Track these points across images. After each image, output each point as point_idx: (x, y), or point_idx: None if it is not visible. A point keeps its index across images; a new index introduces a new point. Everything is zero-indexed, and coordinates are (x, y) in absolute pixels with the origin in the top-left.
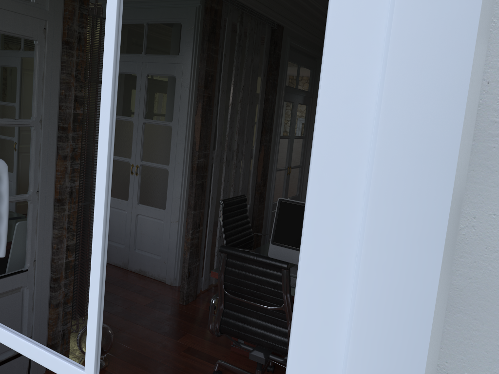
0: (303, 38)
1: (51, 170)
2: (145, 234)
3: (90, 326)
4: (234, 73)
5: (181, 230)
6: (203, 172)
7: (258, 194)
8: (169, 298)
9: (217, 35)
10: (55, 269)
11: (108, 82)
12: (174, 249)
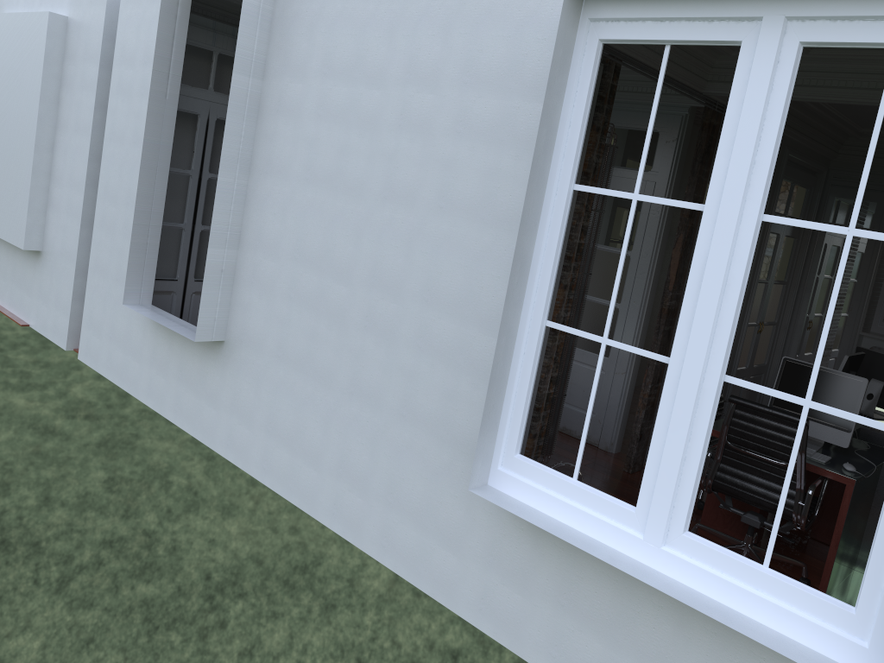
0: (804, 147)
1: (553, 298)
2: (577, 384)
3: (811, 379)
4: None
5: (626, 385)
6: (672, 317)
7: None
8: (609, 463)
9: (710, 155)
10: (539, 398)
11: (838, 283)
12: (616, 406)
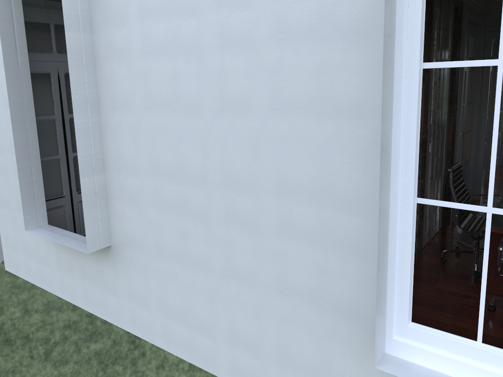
0: (473, 9)
1: None
2: None
3: None
4: (436, 55)
5: None
6: (425, 146)
7: (449, 160)
8: None
9: (431, 24)
10: None
11: None
12: None
